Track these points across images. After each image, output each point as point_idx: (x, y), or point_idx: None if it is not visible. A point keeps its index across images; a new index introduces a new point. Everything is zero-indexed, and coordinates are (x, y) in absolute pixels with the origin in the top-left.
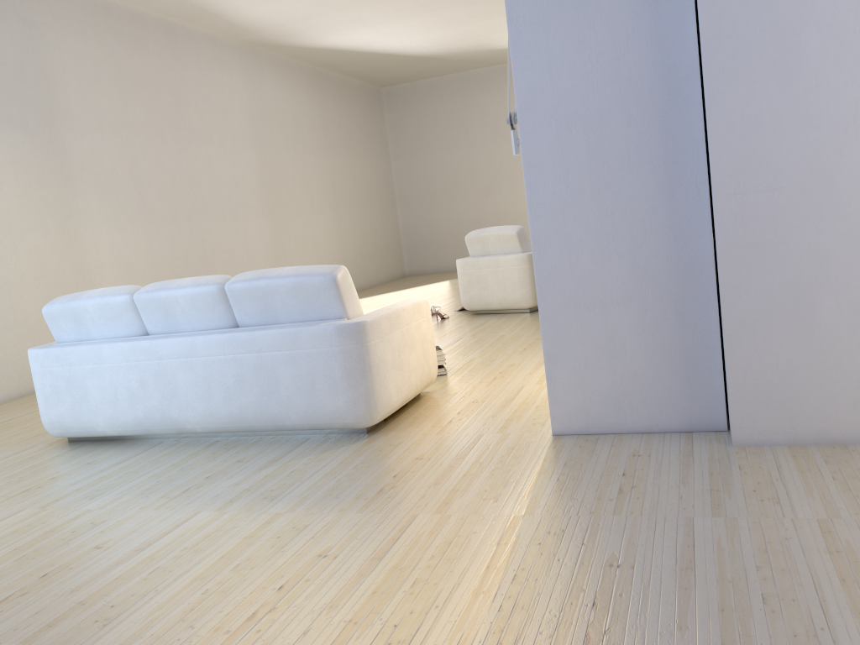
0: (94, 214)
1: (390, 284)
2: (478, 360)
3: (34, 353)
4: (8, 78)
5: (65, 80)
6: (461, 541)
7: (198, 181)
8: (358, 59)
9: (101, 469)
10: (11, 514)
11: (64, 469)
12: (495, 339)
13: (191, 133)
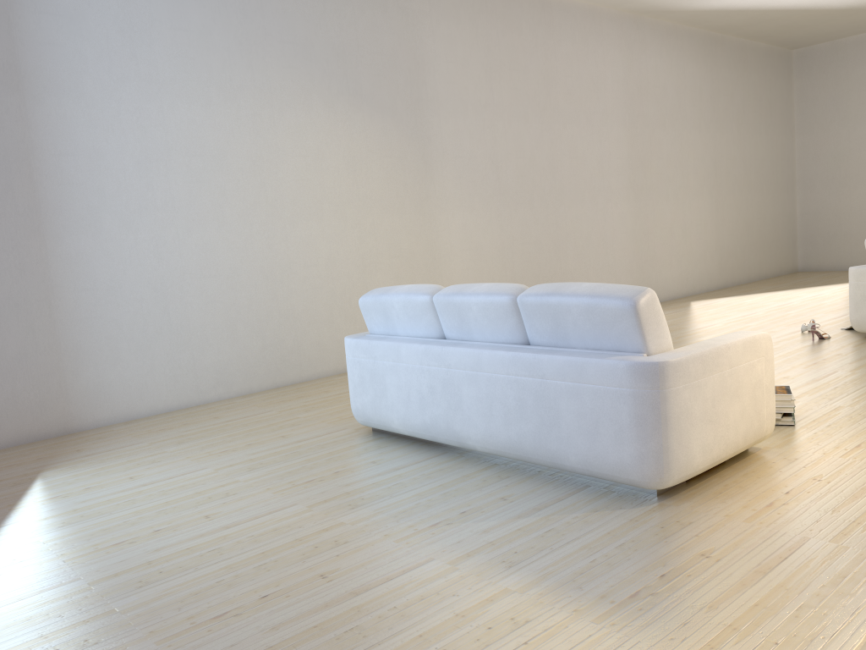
0: (449, 197)
1: (773, 280)
2: (845, 411)
3: (348, 342)
4: (383, 67)
5: (435, 65)
6: None
7: (558, 163)
8: (761, 18)
9: (378, 473)
10: (283, 507)
11: (351, 463)
12: None
13: (556, 113)
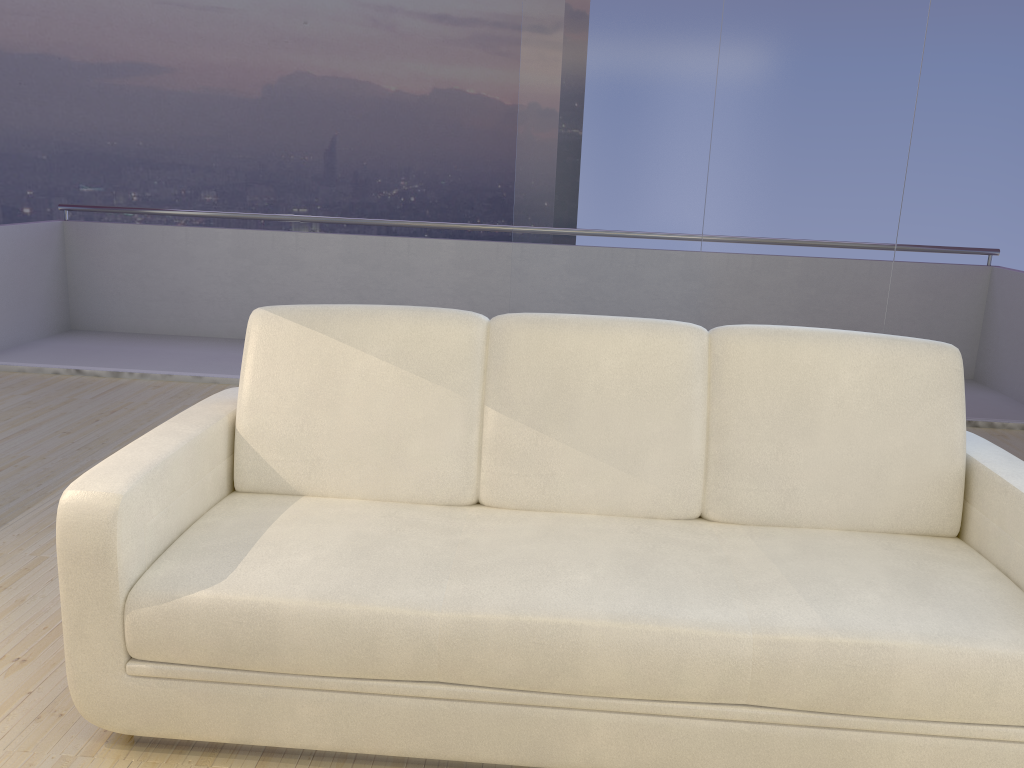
0: None
1: None
2: None
3: None
4: None
5: None
6: None
7: None
8: None
9: None
10: None
11: None
12: None
13: None
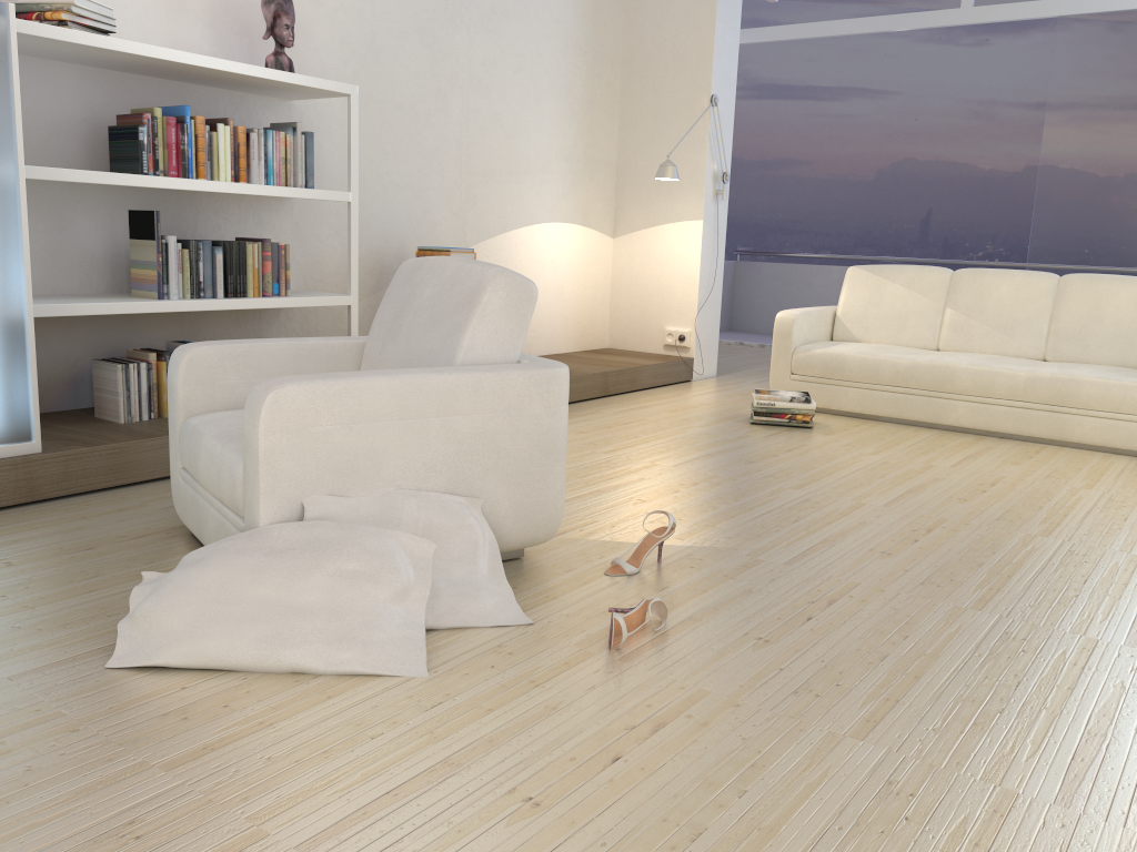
0: None
1: None
2: (700, 423)
3: None
4: None
5: None
6: None
7: None
8: None
9: None
10: None
11: None
12: (632, 446)
13: None
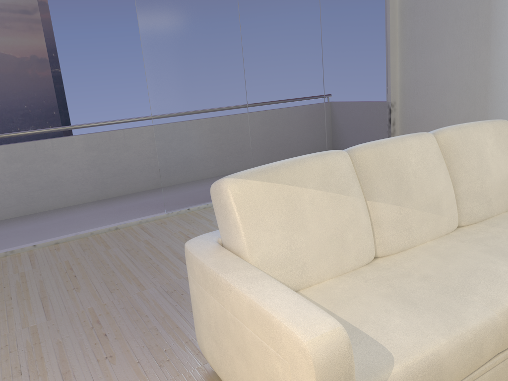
0: None
1: None
2: None
3: None
4: None
5: None
6: (1, 318)
7: None
8: None
9: None
10: None
11: None
12: None
13: None
